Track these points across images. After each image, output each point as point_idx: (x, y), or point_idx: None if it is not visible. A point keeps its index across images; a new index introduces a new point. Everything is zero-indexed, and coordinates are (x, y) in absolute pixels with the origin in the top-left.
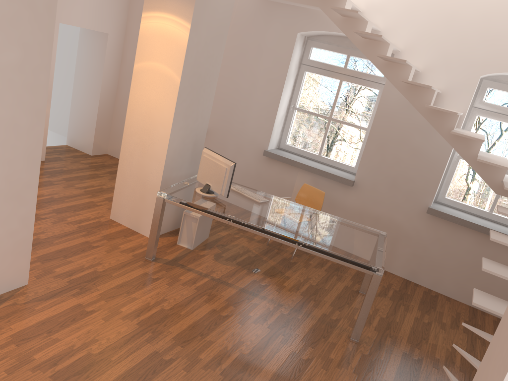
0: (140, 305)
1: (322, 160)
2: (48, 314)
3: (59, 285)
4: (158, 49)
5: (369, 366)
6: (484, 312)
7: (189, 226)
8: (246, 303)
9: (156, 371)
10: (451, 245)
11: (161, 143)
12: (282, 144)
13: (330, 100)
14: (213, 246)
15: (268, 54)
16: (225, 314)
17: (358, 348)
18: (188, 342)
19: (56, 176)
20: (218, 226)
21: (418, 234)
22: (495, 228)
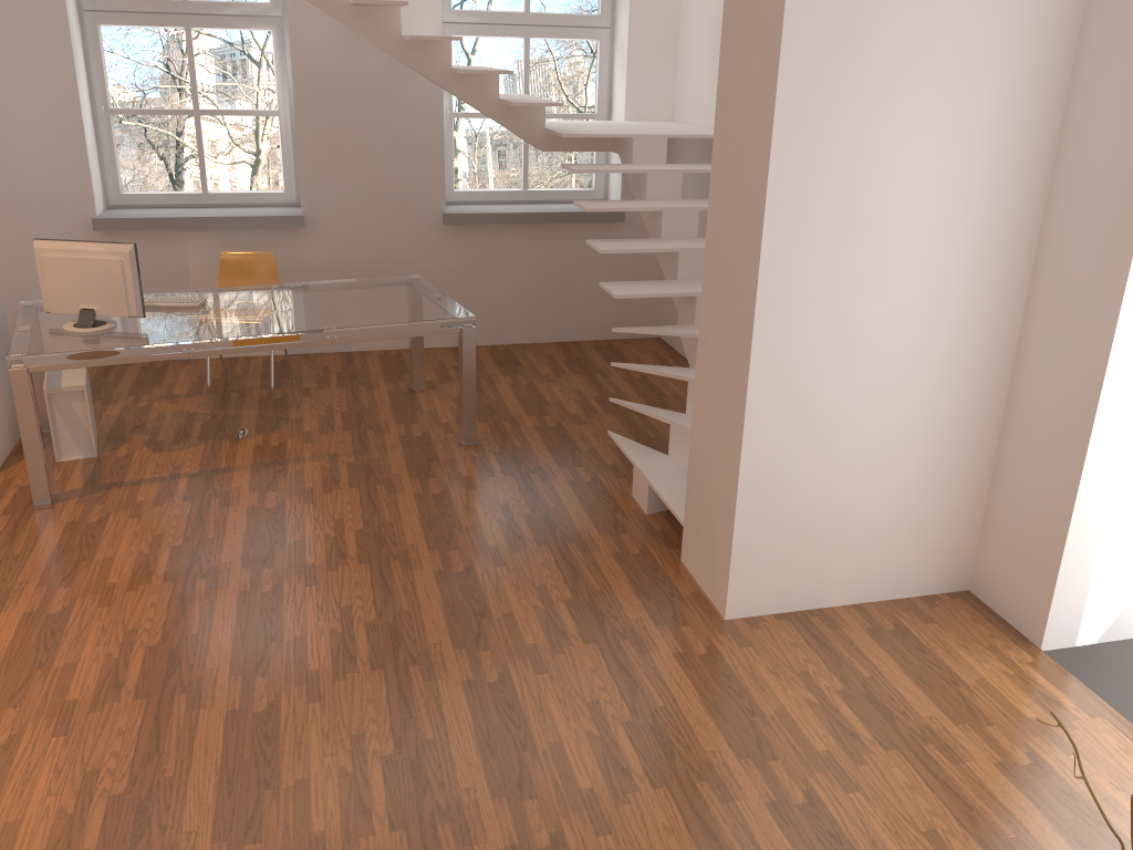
0: (131, 561)
1: (216, 200)
2: None
3: None
4: None
5: (516, 460)
6: (576, 341)
7: (69, 415)
8: (285, 478)
9: (275, 608)
10: (497, 262)
11: None
12: (113, 196)
13: (134, 79)
14: (125, 436)
15: (4, 4)
16: (275, 504)
17: (483, 449)
18: (270, 558)
19: None
20: None
21: (445, 266)
22: (547, 210)
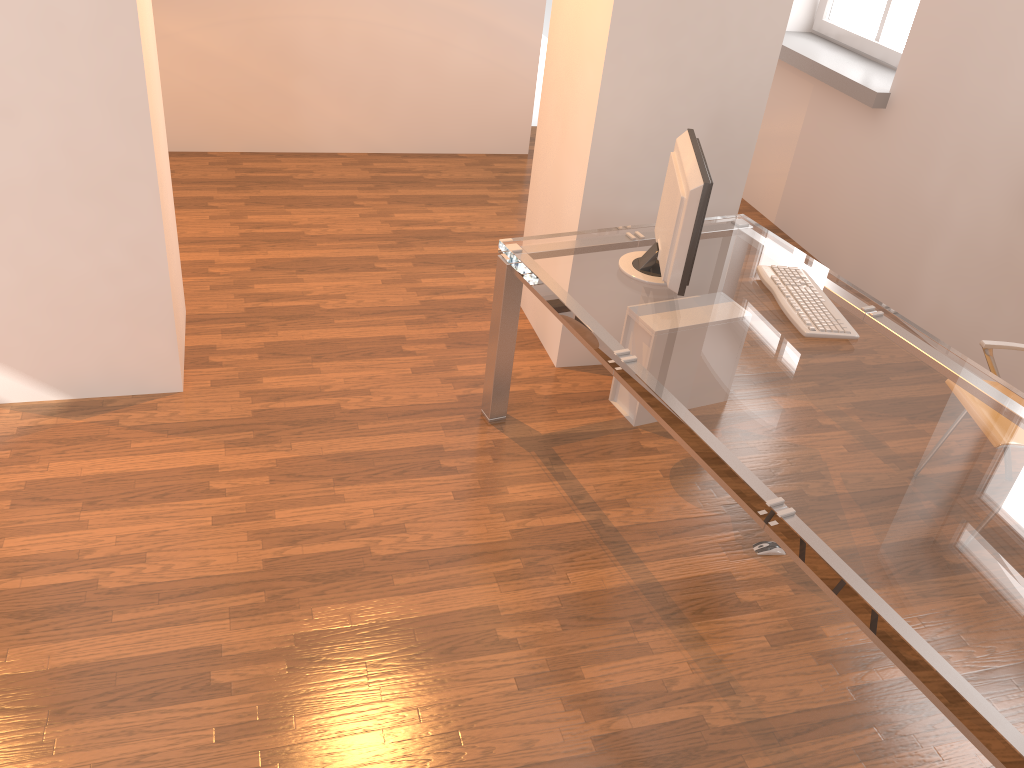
0: (329, 519)
1: None
2: (136, 466)
3: (229, 414)
4: None
5: None
6: None
7: None
8: (612, 633)
9: (154, 698)
10: None
11: (587, 110)
12: None
13: None
14: None
15: None
16: (509, 637)
17: None
18: (317, 664)
19: (511, 188)
20: None
21: None
22: None
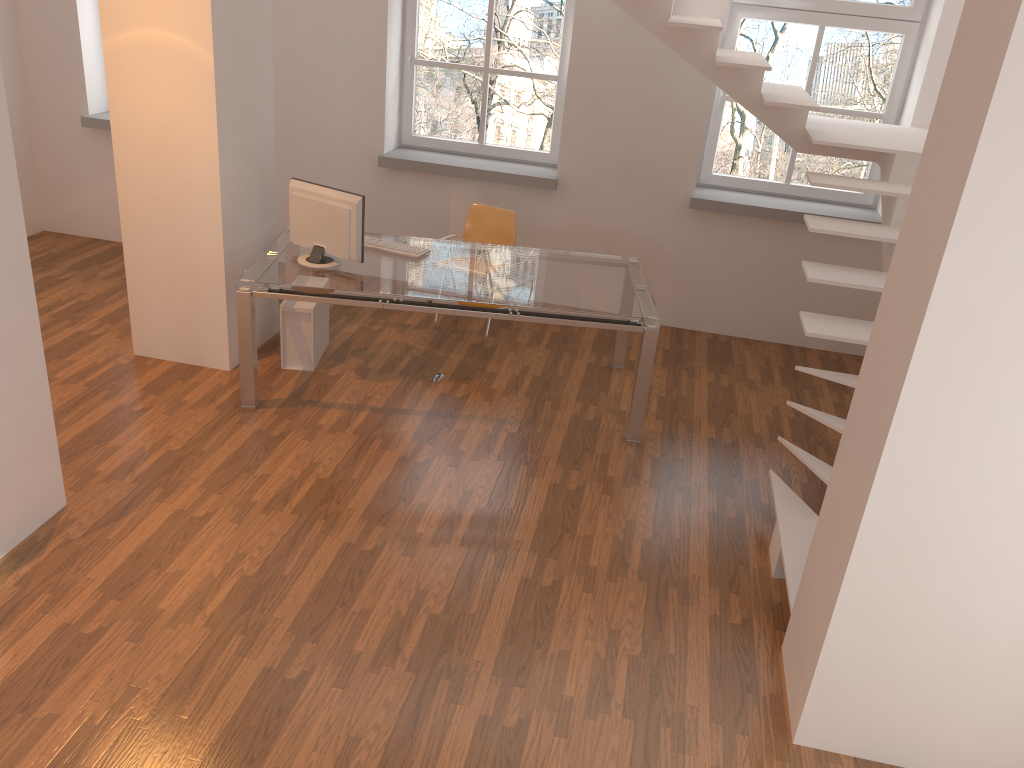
0: (280, 483)
1: (489, 152)
2: (138, 540)
3: (123, 492)
4: (148, 1)
5: (669, 472)
6: (804, 348)
7: (297, 332)
8: (447, 434)
9: (363, 570)
10: (736, 254)
11: (206, 188)
12: (405, 136)
13: (463, 29)
14: (345, 356)
15: None
16: (423, 459)
17: (643, 450)
18: (388, 516)
19: None
20: (335, 319)
21: (682, 248)
22: (801, 209)
